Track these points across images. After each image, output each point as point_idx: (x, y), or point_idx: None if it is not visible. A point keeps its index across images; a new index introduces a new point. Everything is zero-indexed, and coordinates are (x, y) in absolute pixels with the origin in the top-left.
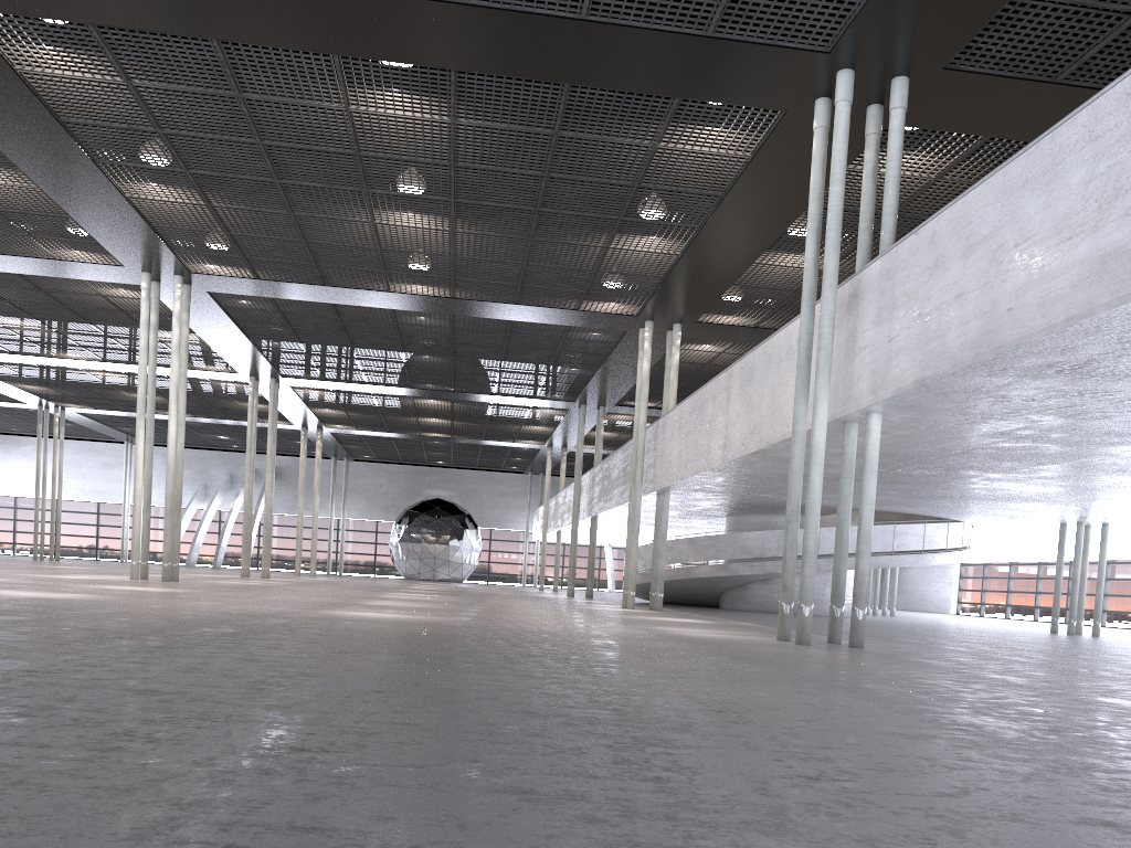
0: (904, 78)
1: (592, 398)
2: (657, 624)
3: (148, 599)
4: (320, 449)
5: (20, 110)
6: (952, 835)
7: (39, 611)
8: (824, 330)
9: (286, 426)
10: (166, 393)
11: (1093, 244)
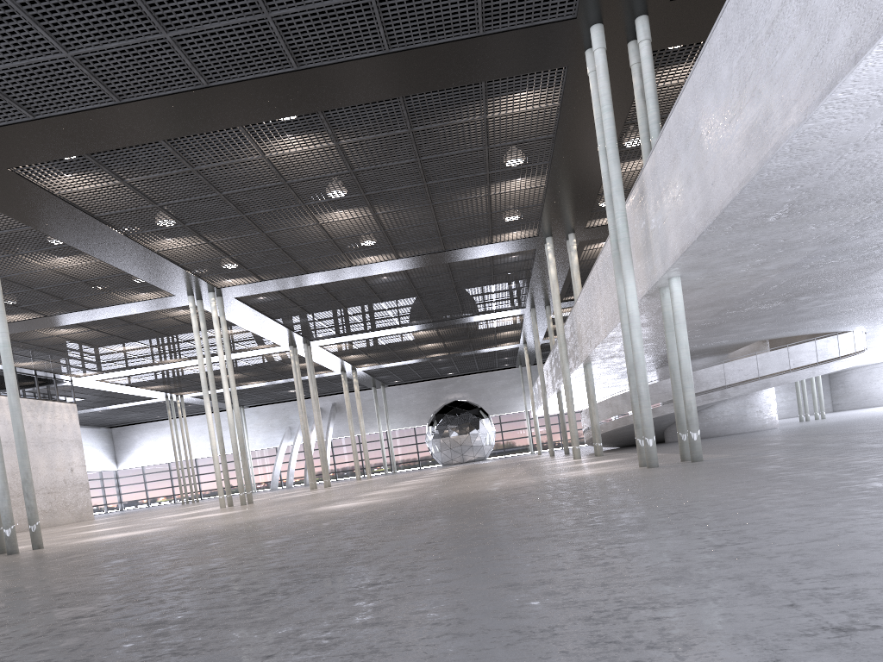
0: (643, 17)
1: (536, 301)
2: (567, 470)
3: (201, 522)
4: (357, 385)
5: (69, 218)
6: (375, 609)
7: (105, 547)
8: (619, 225)
9: (330, 374)
10: (241, 370)
11: (741, 123)
